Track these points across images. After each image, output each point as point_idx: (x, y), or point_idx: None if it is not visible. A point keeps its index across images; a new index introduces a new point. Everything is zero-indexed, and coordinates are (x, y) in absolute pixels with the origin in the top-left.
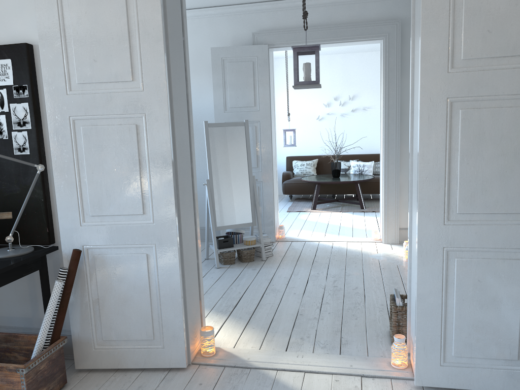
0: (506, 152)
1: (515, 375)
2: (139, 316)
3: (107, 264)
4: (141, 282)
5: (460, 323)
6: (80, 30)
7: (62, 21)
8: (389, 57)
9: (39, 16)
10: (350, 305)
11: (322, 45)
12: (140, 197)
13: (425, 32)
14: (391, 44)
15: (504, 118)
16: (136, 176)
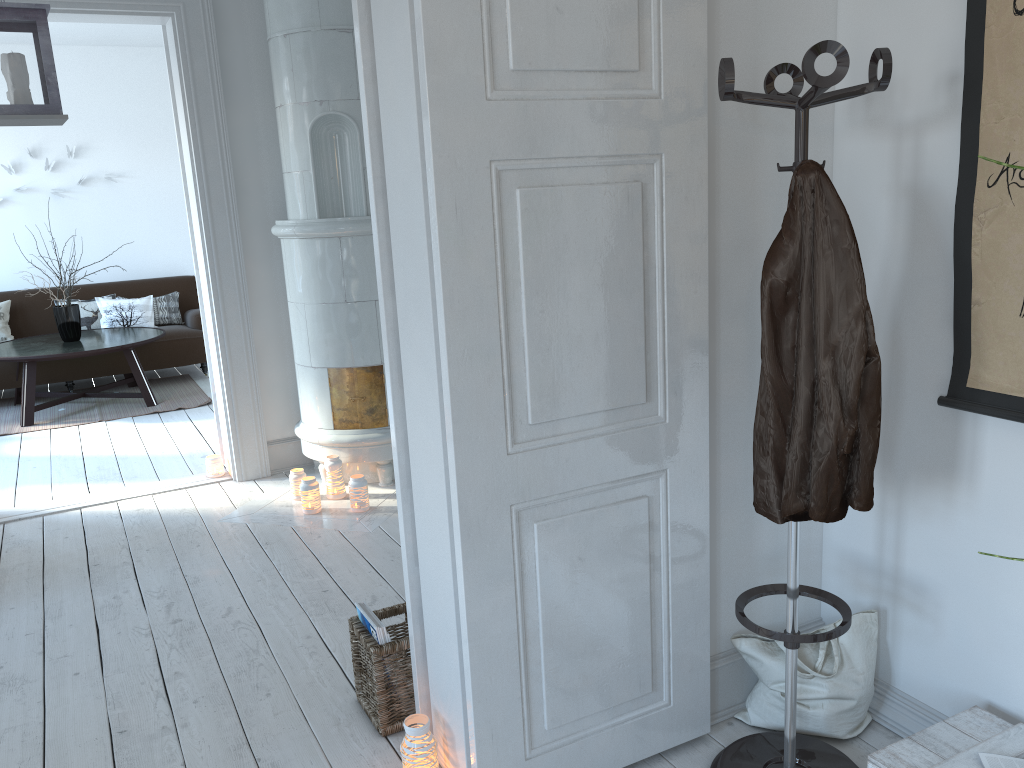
0: (607, 280)
1: (650, 722)
2: None
3: None
4: None
5: (555, 658)
6: None
7: None
8: (193, 60)
9: None
10: (238, 661)
11: None
12: None
13: None
14: (195, 31)
15: (599, 206)
16: None
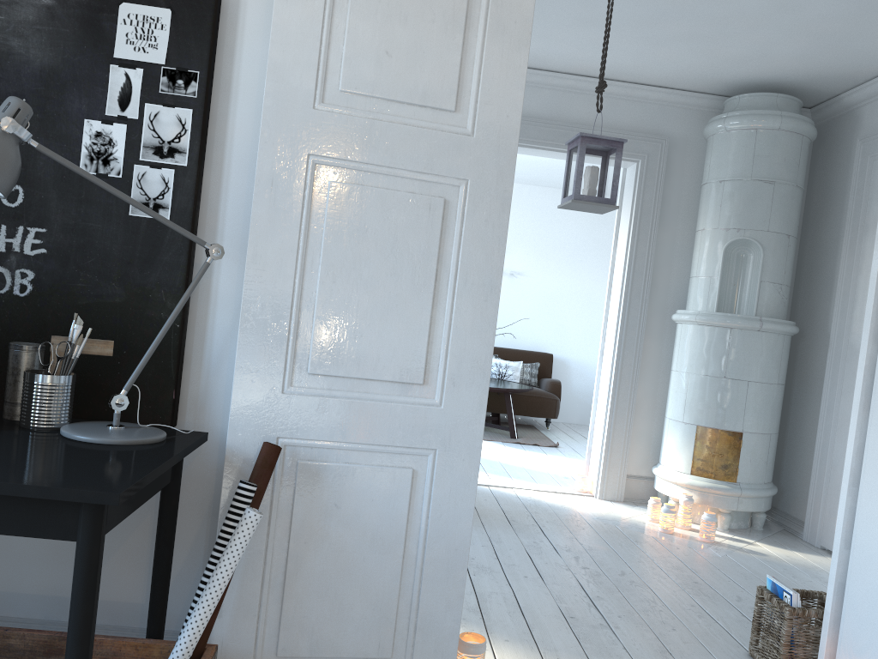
0: None
1: None
2: (372, 604)
3: (325, 484)
4: (391, 530)
5: None
6: None
7: None
8: (644, 192)
9: None
10: (642, 603)
11: (538, 151)
12: (424, 347)
13: None
14: (650, 173)
15: None
16: (424, 303)
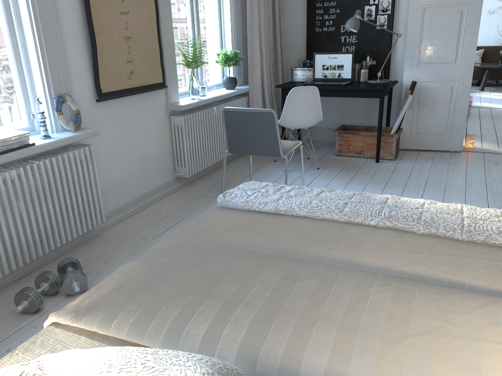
0: None
1: None
2: (440, 120)
3: (427, 91)
4: (445, 101)
5: None
6: None
7: None
8: None
9: None
10: None
11: None
12: (455, 52)
13: None
14: None
15: None
16: (455, 40)
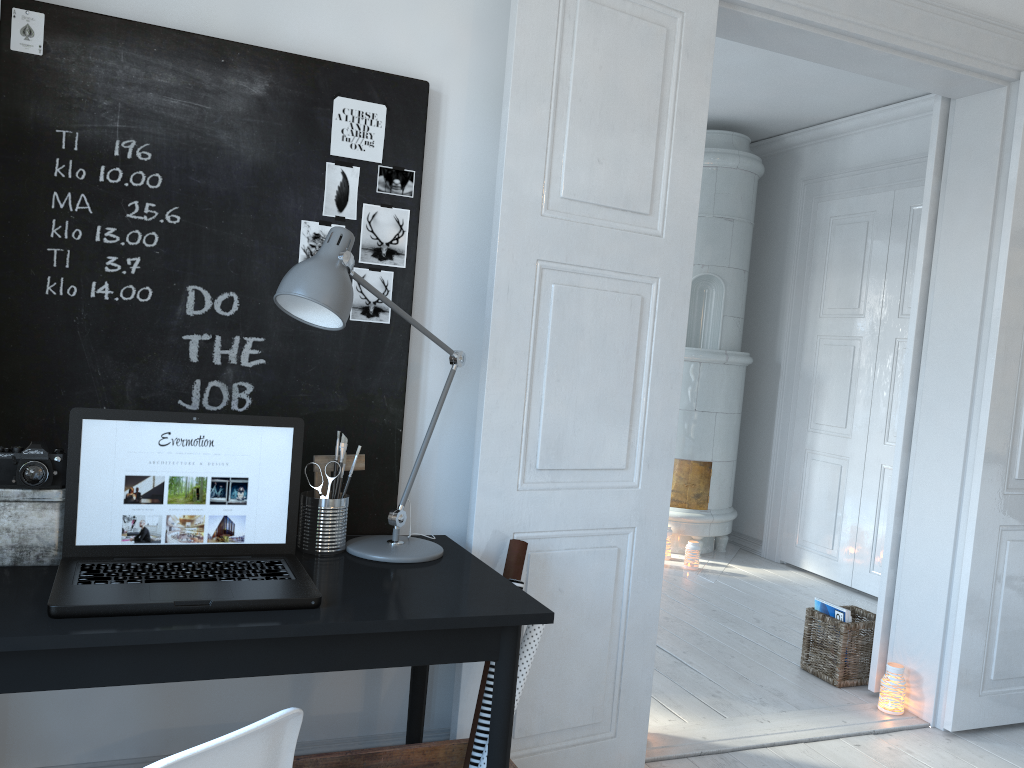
0: None
1: None
2: (587, 675)
3: (551, 572)
4: (602, 605)
5: (1004, 631)
6: (585, 97)
7: (557, 69)
8: None
9: (522, 46)
10: (690, 637)
11: None
12: (626, 435)
13: (1013, 235)
14: None
15: None
16: (626, 394)
